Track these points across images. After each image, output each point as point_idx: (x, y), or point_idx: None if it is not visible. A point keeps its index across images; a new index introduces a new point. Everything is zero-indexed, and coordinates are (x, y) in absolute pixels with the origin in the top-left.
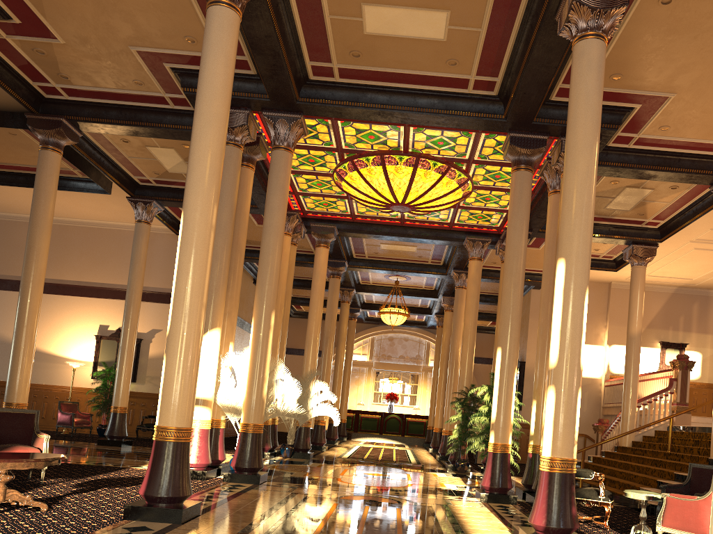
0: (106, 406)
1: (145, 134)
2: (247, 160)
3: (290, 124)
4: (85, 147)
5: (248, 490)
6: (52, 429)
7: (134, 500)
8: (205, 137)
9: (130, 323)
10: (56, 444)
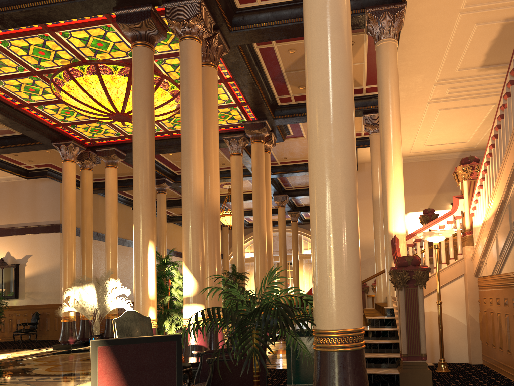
0: None
1: None
2: None
3: None
4: None
5: None
6: None
7: None
8: None
9: None
10: None
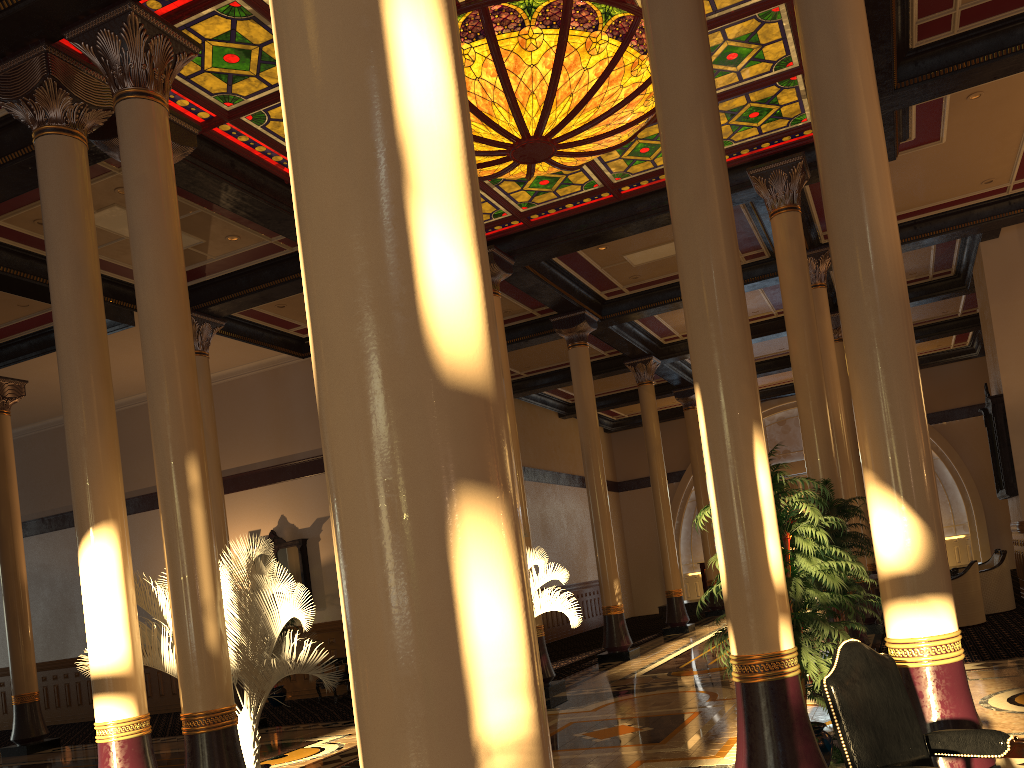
0: None
1: (6, 191)
2: None
3: (121, 35)
4: (4, 257)
5: None
6: None
7: None
8: None
9: None
10: None
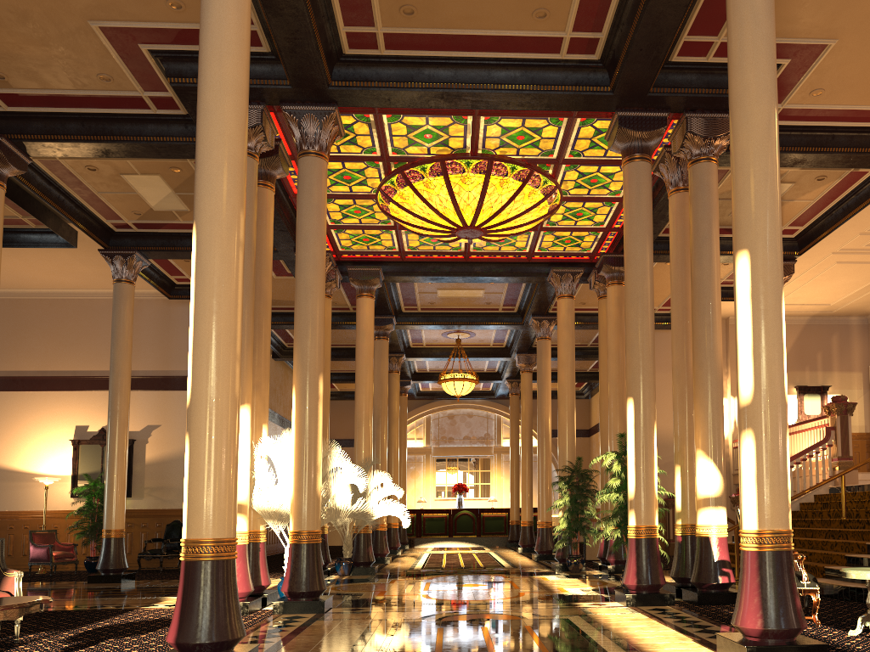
0: (94, 531)
1: (119, 153)
2: (264, 177)
3: (321, 120)
4: (37, 181)
5: (313, 622)
6: (23, 569)
7: (157, 651)
8: (219, 113)
9: (118, 417)
10: (31, 588)
